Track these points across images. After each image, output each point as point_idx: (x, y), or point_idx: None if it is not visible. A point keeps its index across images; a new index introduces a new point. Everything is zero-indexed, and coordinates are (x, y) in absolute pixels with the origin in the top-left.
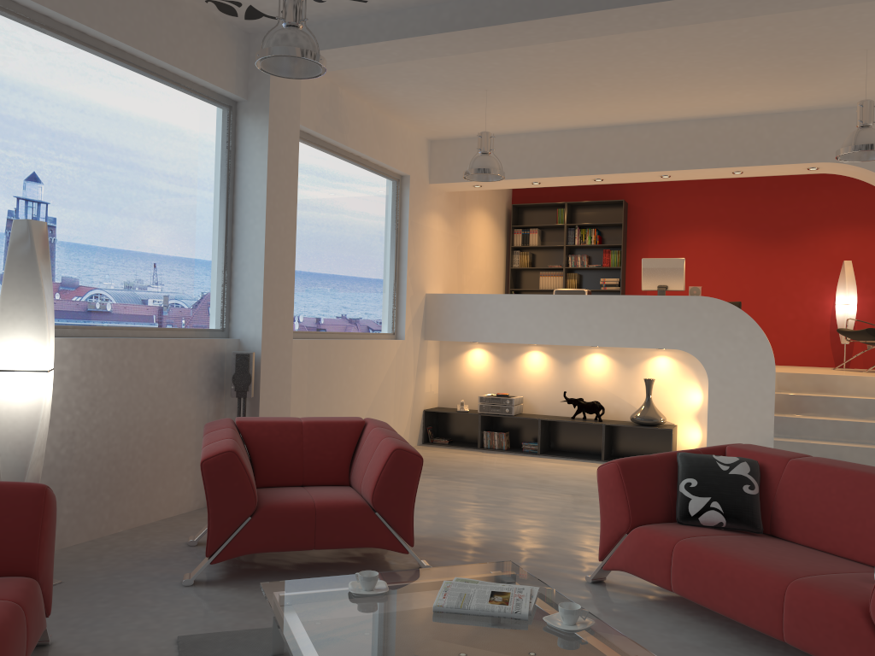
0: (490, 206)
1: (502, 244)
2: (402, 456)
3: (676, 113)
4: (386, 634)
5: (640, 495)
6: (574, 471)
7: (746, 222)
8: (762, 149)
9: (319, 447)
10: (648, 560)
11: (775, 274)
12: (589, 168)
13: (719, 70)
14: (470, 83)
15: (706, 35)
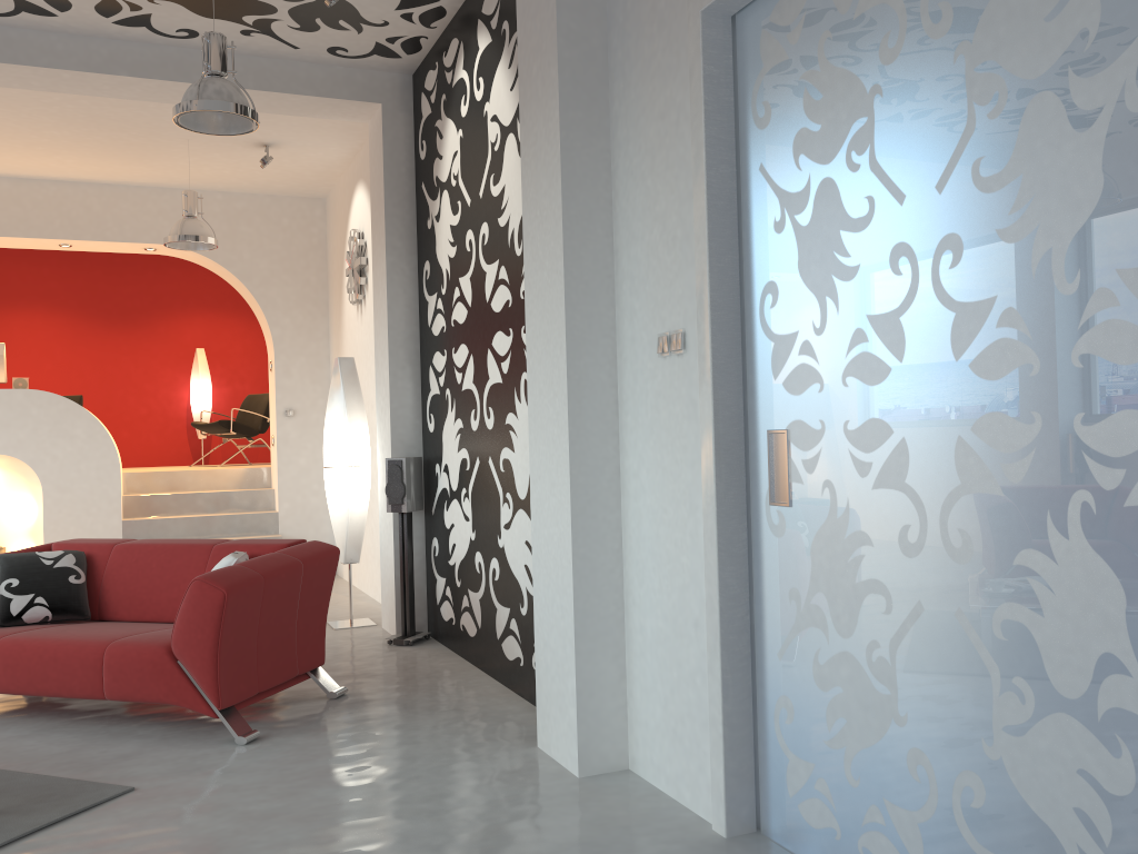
0: None
1: None
2: None
3: None
4: None
5: None
6: None
7: (85, 301)
8: (93, 222)
9: None
10: None
11: (123, 363)
12: None
13: (33, 131)
14: None
15: (11, 94)
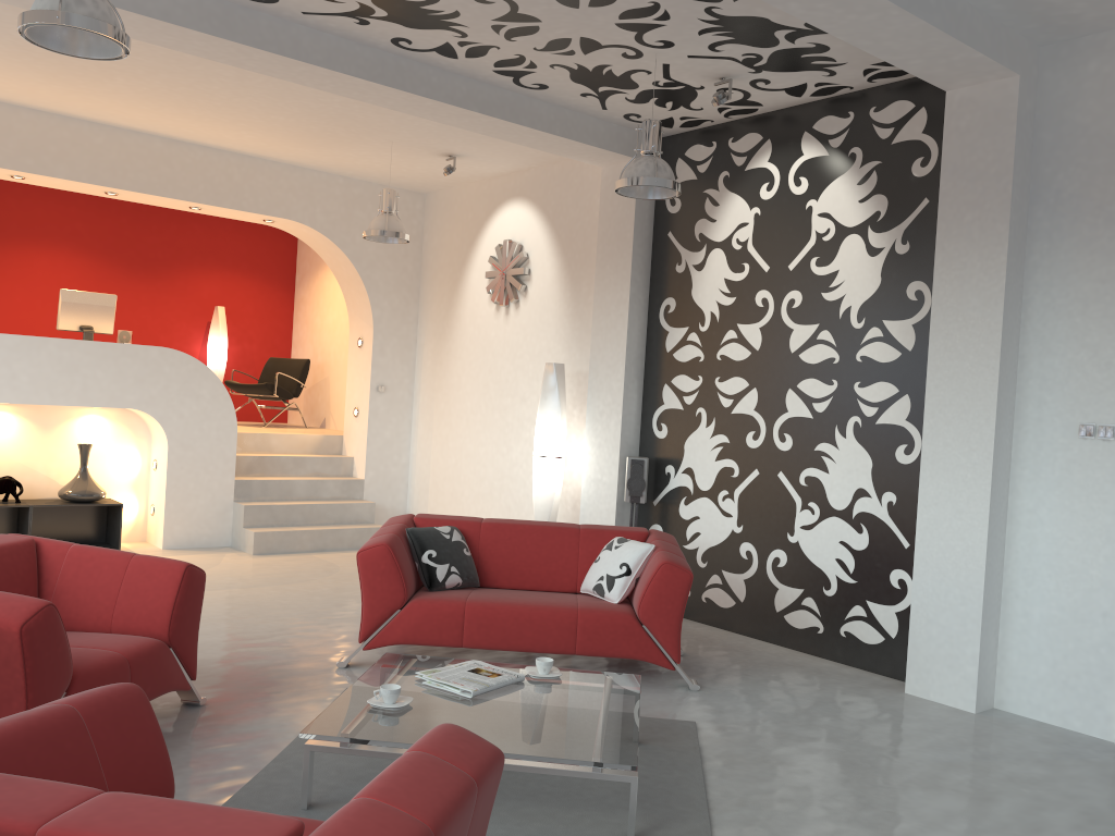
0: None
1: None
2: (195, 573)
3: (153, 126)
4: (495, 719)
5: (406, 572)
6: None
7: (110, 246)
8: (232, 191)
9: (3, 584)
10: (437, 626)
11: (141, 312)
12: (18, 162)
13: (263, 114)
14: None
15: (302, 90)
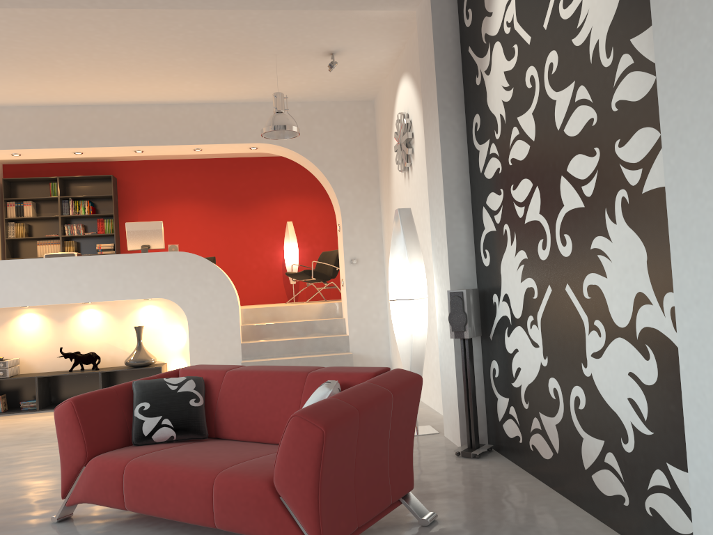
0: None
1: None
2: None
3: (141, 96)
4: None
5: (96, 427)
6: None
7: (216, 194)
8: (214, 130)
9: None
10: (104, 486)
11: (241, 234)
12: (67, 142)
13: (169, 60)
14: None
15: (149, 25)
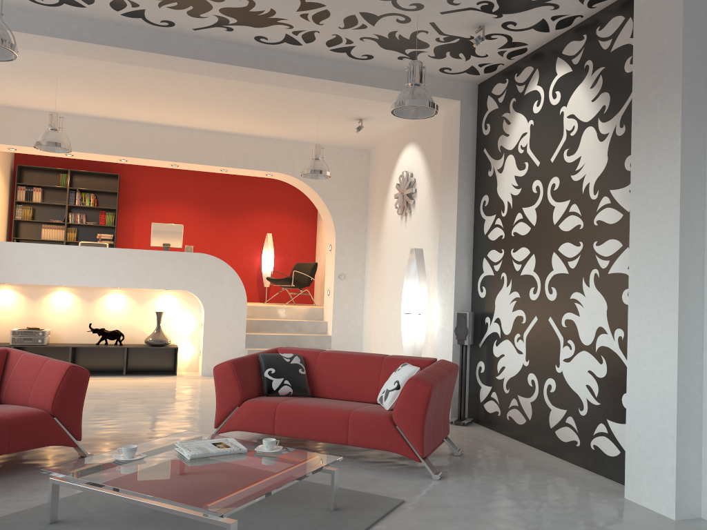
0: (1, 164)
1: (6, 198)
2: (76, 371)
3: (190, 123)
4: (180, 474)
5: (245, 381)
6: (112, 384)
7: (207, 201)
8: (242, 158)
9: None
10: (258, 419)
11: (225, 239)
12: (119, 151)
13: (235, 105)
14: (47, 70)
15: (240, 85)
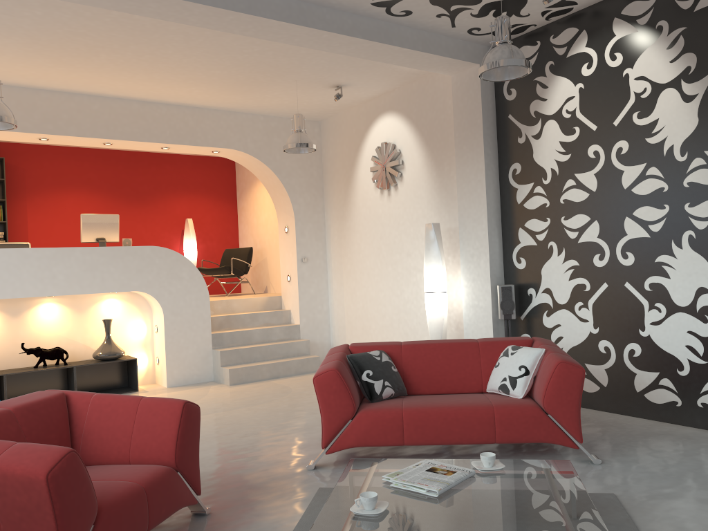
0: None
1: None
2: (191, 408)
3: (131, 92)
4: (467, 517)
5: (352, 389)
6: None
7: (113, 186)
8: (189, 132)
9: (41, 432)
10: (382, 430)
11: (138, 228)
12: (42, 127)
13: (205, 70)
14: None
15: (231, 45)
